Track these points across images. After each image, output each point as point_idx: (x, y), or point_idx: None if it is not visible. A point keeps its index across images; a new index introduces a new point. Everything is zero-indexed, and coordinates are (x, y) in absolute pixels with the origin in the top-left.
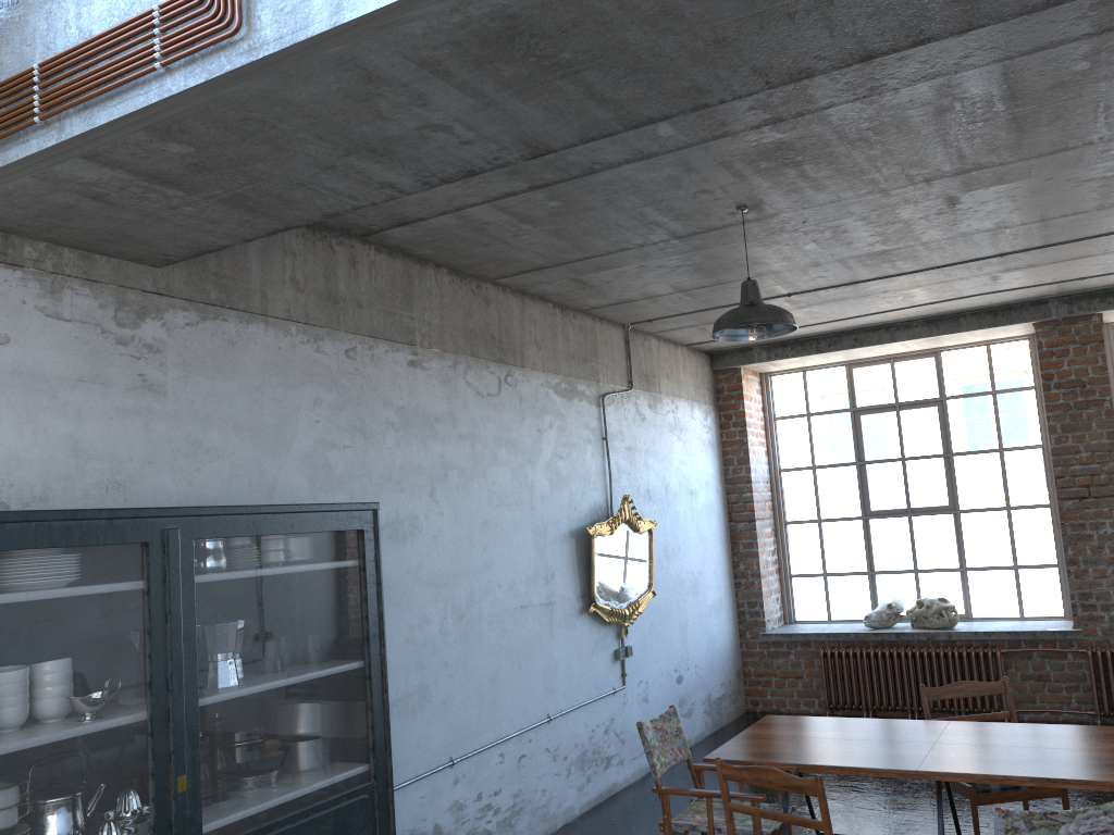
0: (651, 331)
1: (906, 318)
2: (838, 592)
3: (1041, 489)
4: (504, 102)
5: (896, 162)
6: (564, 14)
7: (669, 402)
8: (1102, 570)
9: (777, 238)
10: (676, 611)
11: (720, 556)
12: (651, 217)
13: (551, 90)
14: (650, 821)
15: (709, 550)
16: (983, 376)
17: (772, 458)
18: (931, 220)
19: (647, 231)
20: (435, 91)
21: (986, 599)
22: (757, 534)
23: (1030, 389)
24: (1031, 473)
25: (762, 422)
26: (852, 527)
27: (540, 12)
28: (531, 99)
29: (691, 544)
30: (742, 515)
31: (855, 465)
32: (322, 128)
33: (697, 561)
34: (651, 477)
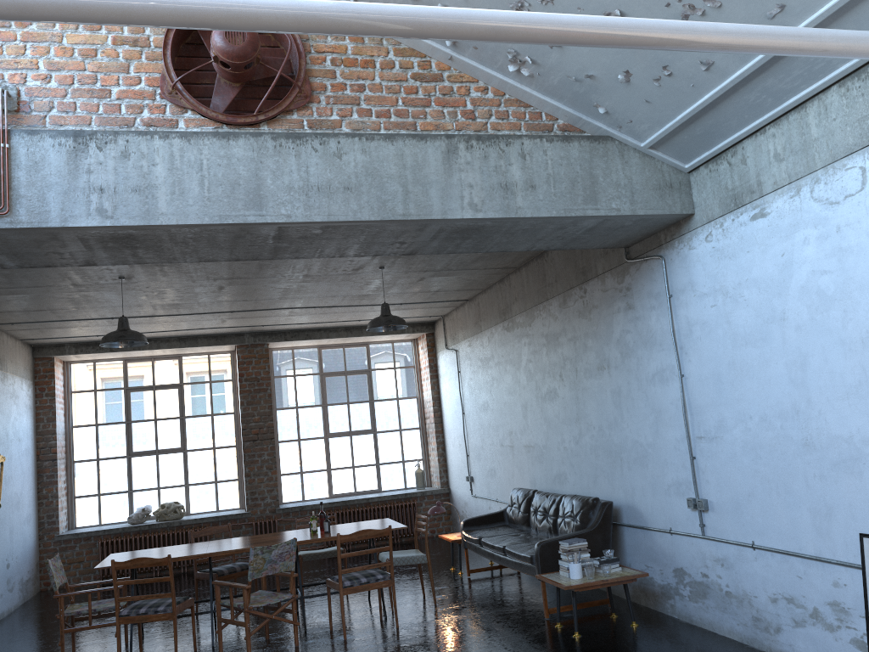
0: (6, 329)
1: (169, 335)
2: (107, 505)
3: (232, 437)
4: (97, 251)
5: (206, 271)
6: (150, 237)
7: (11, 378)
8: (262, 478)
9: (128, 292)
10: (8, 519)
11: (32, 484)
12: (69, 275)
13: (120, 251)
14: (13, 642)
15: (27, 479)
16: (205, 372)
17: (68, 418)
18: (208, 294)
19: (61, 280)
20: (74, 244)
21: (199, 502)
22: (58, 468)
23: (230, 381)
24: (228, 428)
25: (63, 394)
26: (120, 463)
27: (142, 235)
28: (109, 252)
29: (18, 474)
30: (48, 456)
31: (125, 423)
32: (5, 246)
33: (20, 486)
34: (0, 428)
